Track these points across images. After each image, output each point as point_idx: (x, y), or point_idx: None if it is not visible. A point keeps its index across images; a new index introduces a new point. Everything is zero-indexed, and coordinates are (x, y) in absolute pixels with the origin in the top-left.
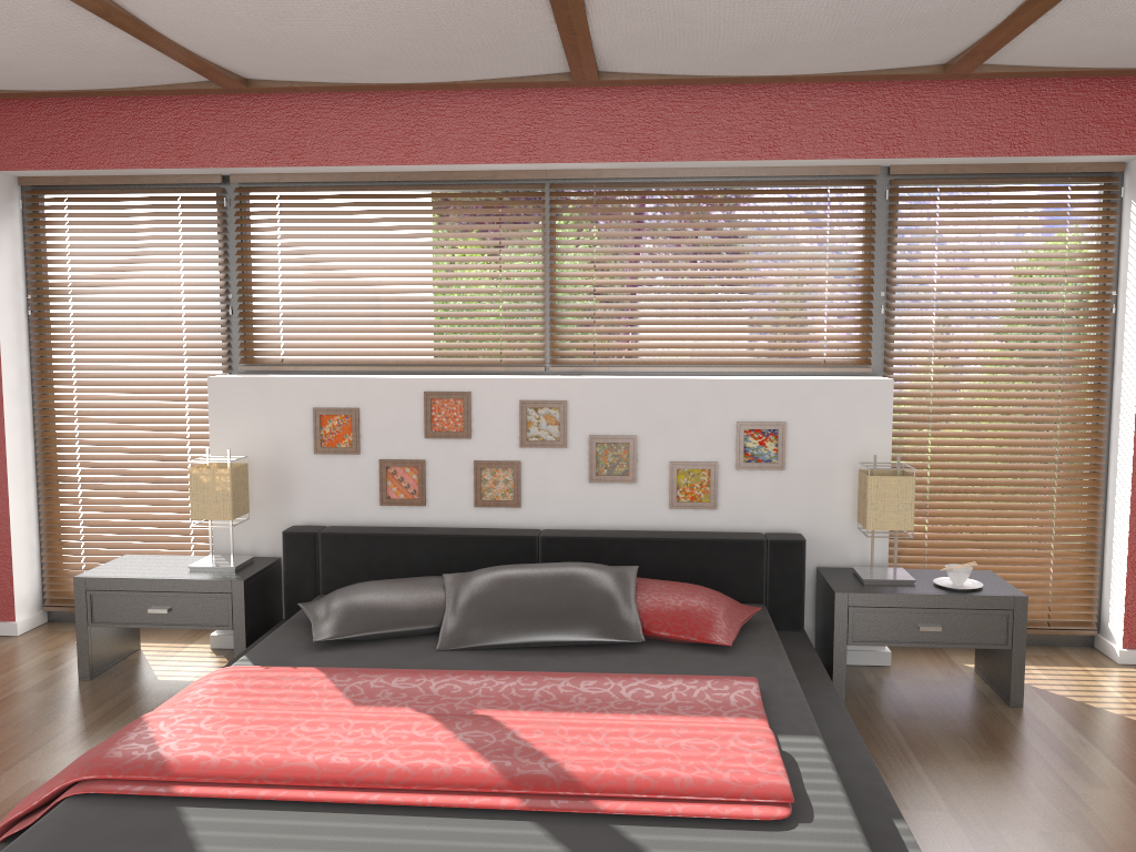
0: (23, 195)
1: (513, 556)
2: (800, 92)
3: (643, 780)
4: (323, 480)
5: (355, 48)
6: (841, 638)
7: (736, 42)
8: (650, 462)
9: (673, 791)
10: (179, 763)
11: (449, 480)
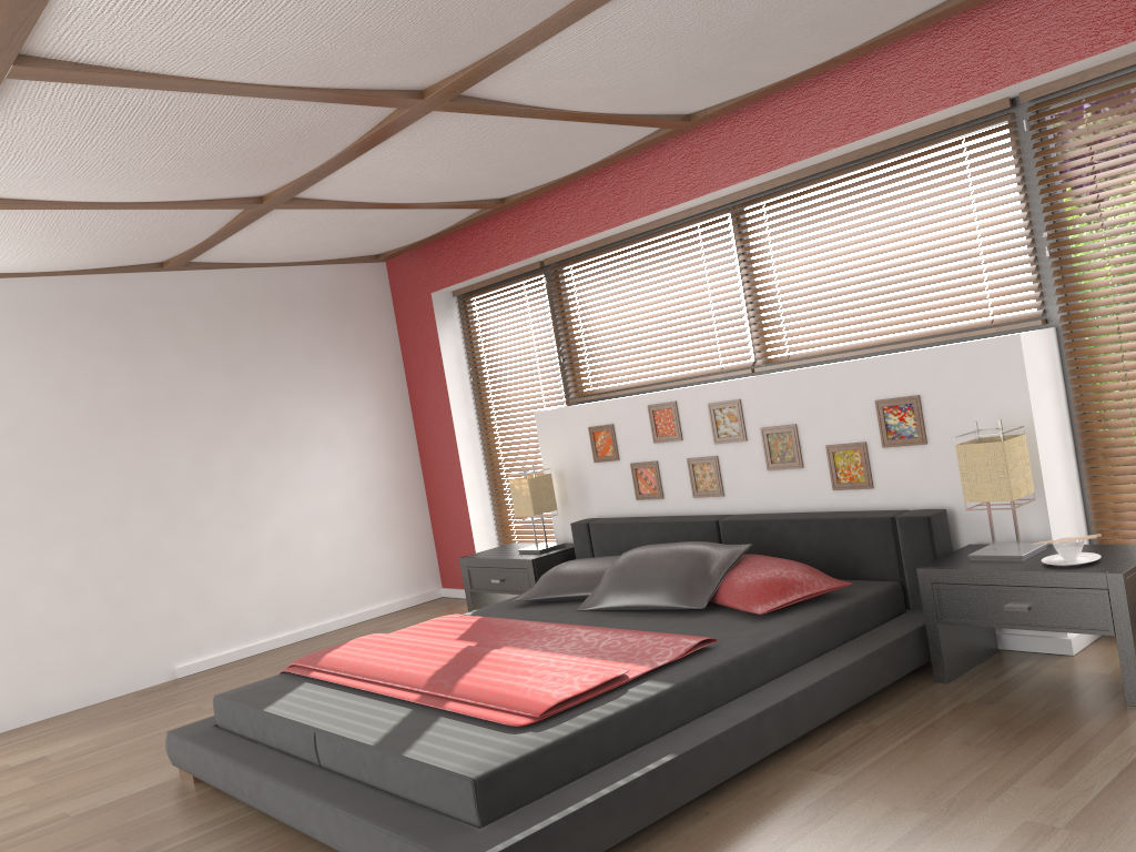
0: (459, 302)
1: (703, 538)
2: (889, 58)
3: (482, 692)
4: (603, 483)
5: (473, 177)
6: (930, 616)
7: (677, 81)
8: (811, 447)
9: (487, 701)
10: (324, 660)
11: (675, 476)
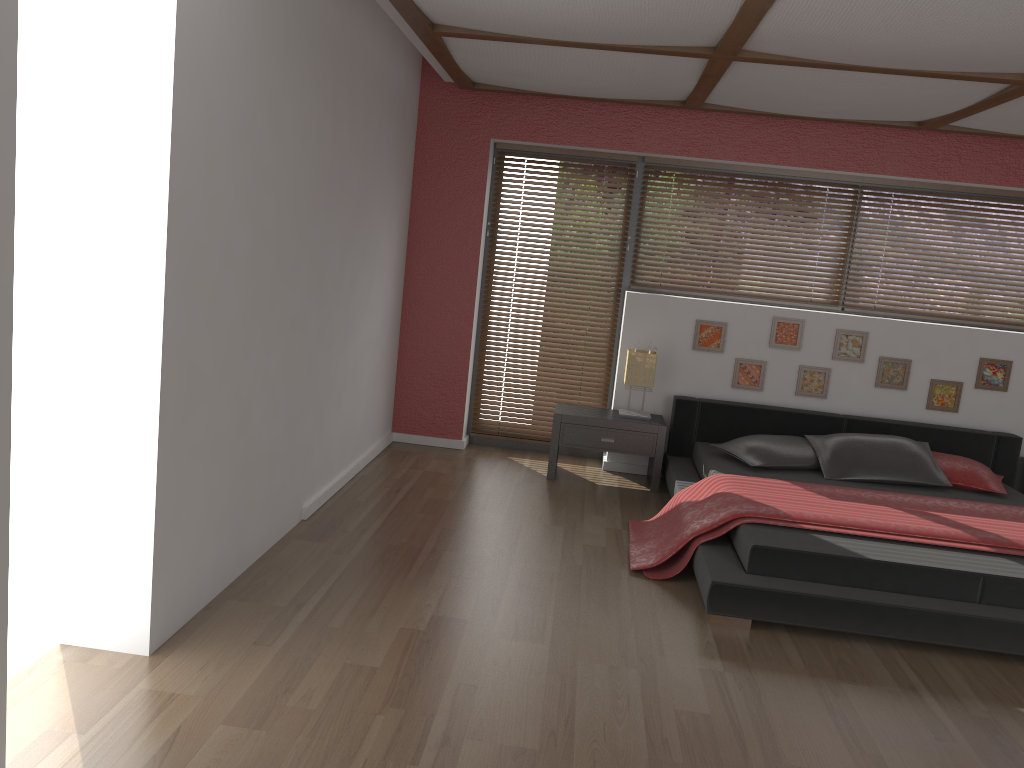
0: (494, 154)
1: (827, 429)
2: None
3: None
4: (695, 368)
5: (834, 106)
6: None
7: None
8: (917, 377)
9: None
10: (791, 513)
11: (780, 376)
